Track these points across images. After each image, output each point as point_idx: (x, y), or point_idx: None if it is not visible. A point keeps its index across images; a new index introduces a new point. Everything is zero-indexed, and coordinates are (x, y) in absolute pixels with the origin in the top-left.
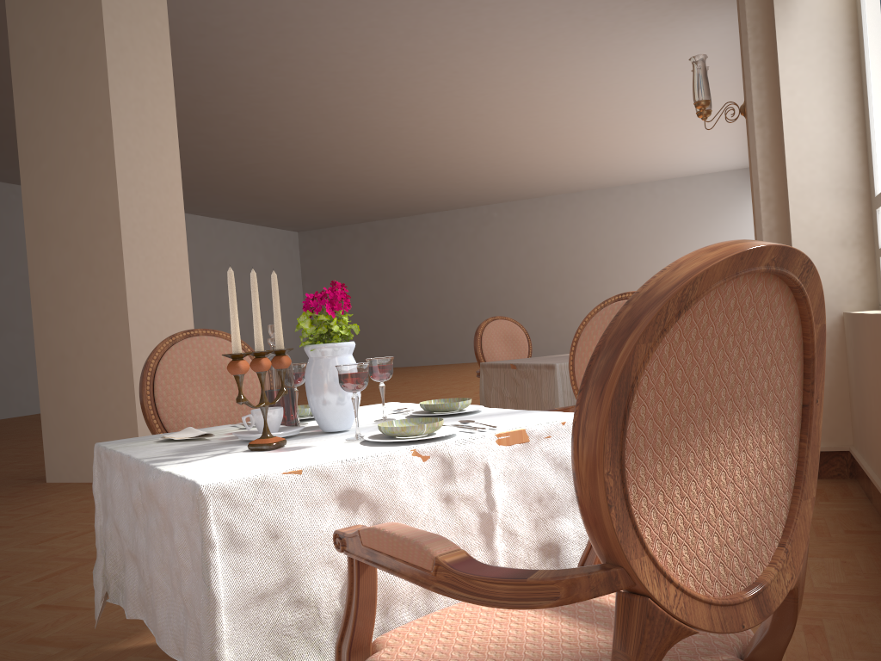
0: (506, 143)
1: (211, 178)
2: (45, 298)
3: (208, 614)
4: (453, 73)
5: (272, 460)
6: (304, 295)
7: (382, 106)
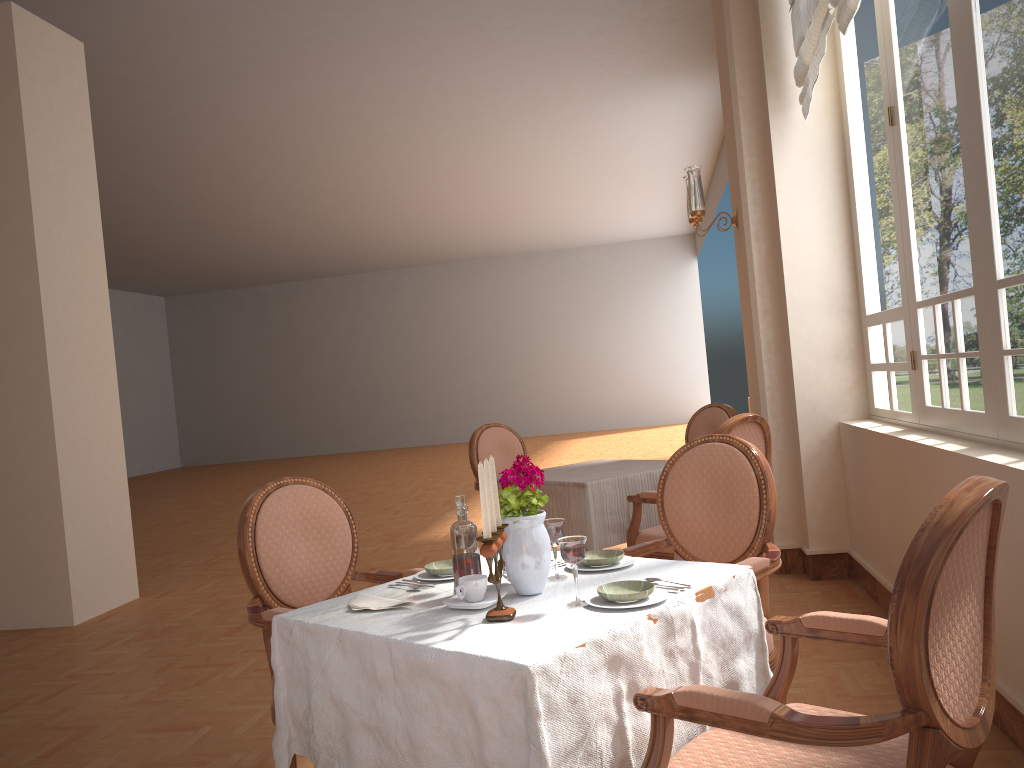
0: (430, 206)
1: None
2: None
3: None
4: (386, 135)
5: (537, 632)
6: (173, 373)
7: (298, 165)
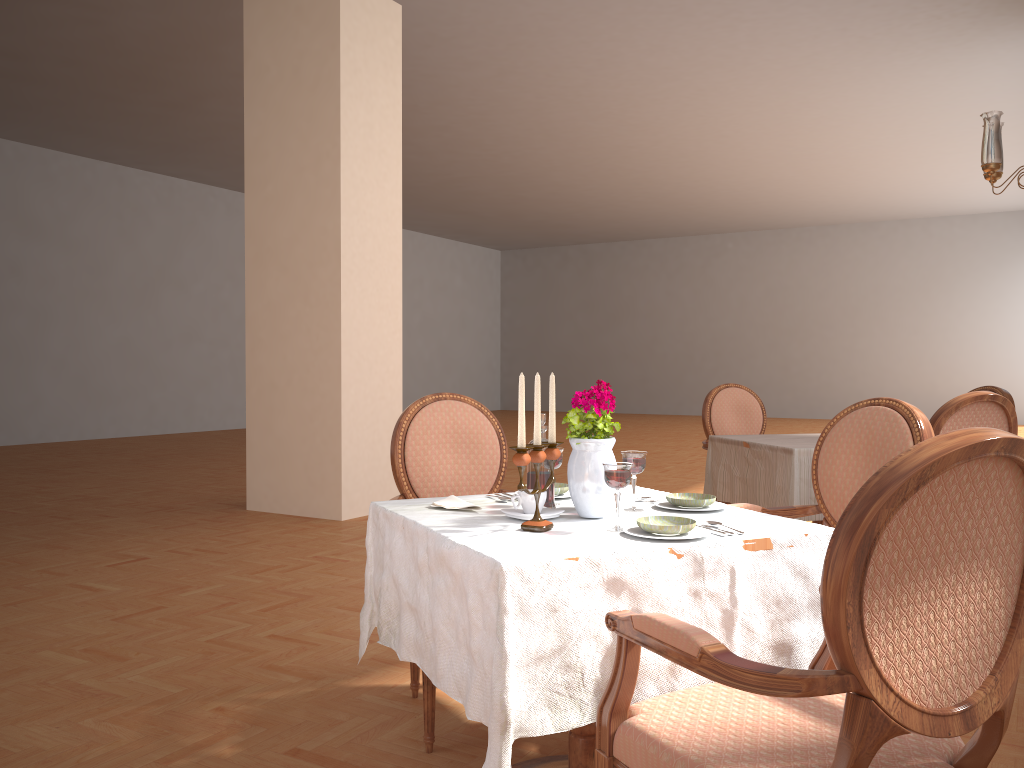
0: (751, 167)
1: (415, 190)
2: (259, 323)
3: (500, 666)
4: (699, 91)
5: (548, 543)
6: (501, 322)
7: (613, 123)
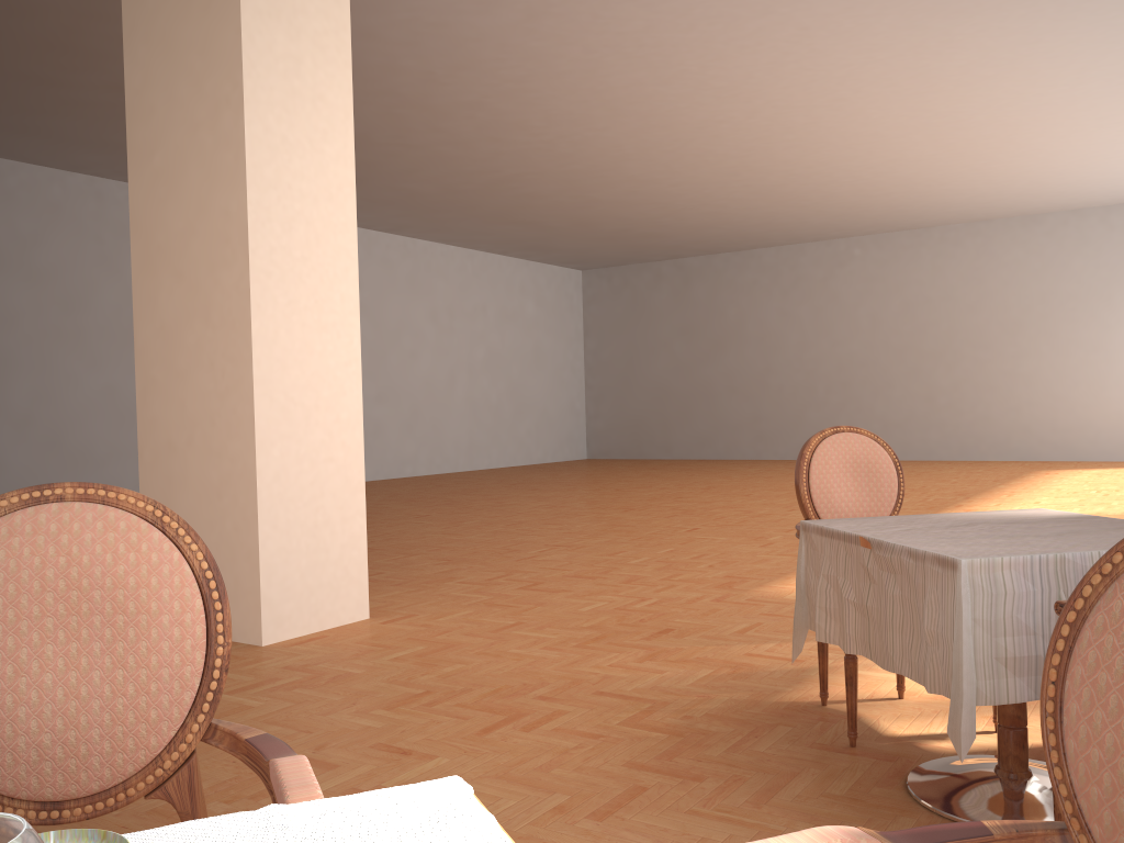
0: (879, 144)
1: (461, 194)
2: (151, 356)
3: None
4: (802, 30)
5: None
6: (585, 355)
7: (692, 86)
